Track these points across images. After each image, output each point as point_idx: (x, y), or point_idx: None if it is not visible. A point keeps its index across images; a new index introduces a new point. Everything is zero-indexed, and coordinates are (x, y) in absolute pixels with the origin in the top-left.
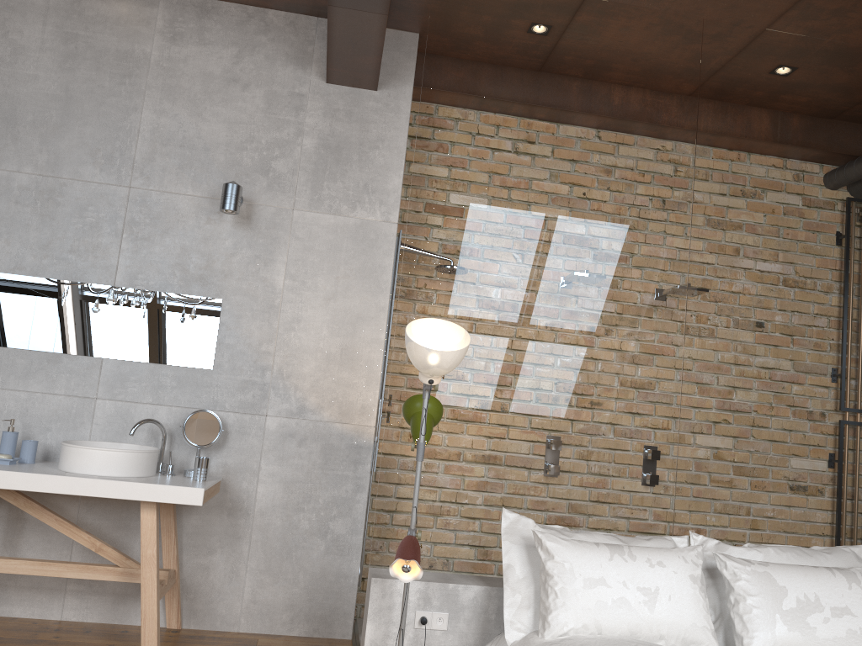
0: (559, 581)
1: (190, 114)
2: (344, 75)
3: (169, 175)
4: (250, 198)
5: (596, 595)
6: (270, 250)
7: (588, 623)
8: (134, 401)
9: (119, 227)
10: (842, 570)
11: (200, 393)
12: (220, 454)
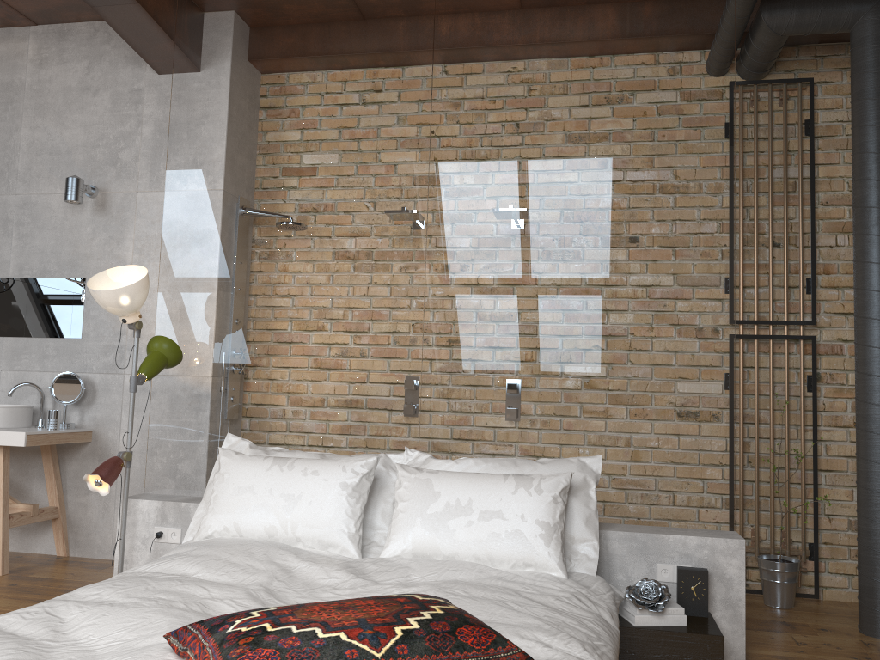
0: (215, 490)
1: (56, 125)
2: (163, 64)
3: (43, 179)
4: (104, 188)
5: (240, 501)
6: (121, 230)
7: (229, 526)
8: (27, 370)
9: (10, 229)
10: (520, 476)
11: (74, 359)
12: (90, 409)
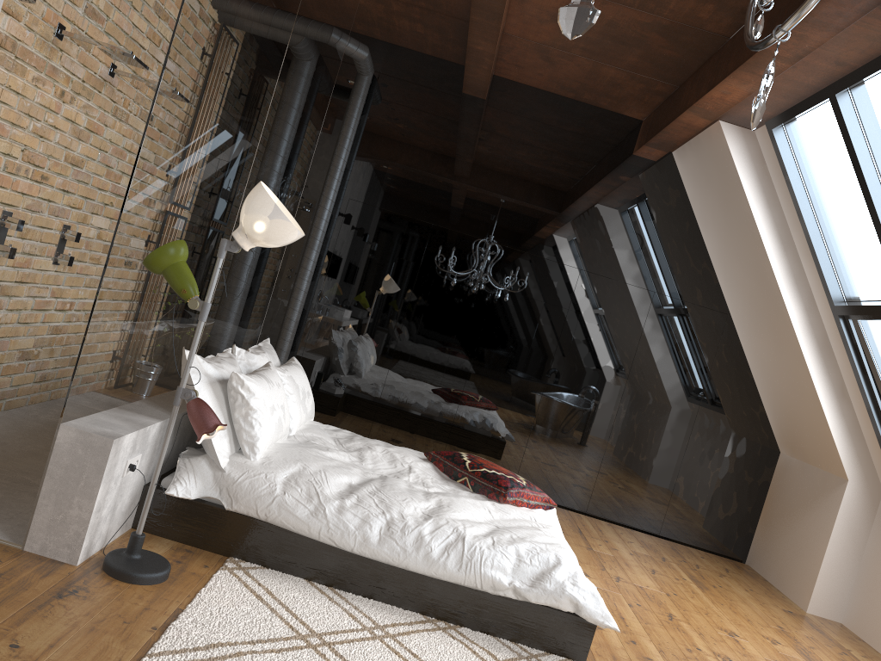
0: (261, 414)
1: None
2: None
3: None
4: None
5: (274, 419)
6: None
7: (272, 441)
8: None
9: None
10: (298, 365)
11: None
12: None
